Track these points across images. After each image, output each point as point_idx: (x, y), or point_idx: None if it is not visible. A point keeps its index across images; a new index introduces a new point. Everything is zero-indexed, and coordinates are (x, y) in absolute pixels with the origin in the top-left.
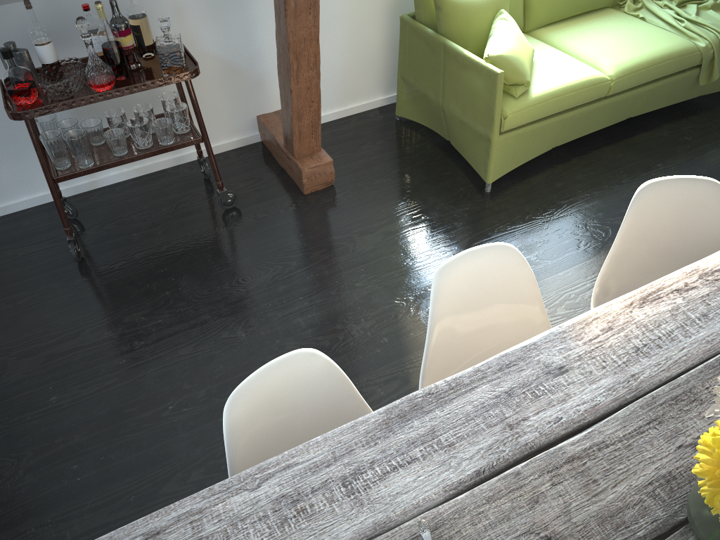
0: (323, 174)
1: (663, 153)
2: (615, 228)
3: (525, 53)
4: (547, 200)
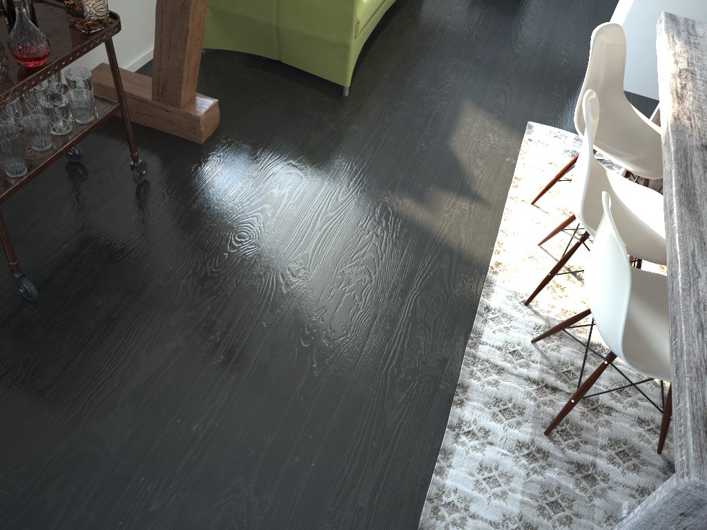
0: (213, 117)
1: (423, 35)
2: (451, 96)
3: None
4: (392, 89)
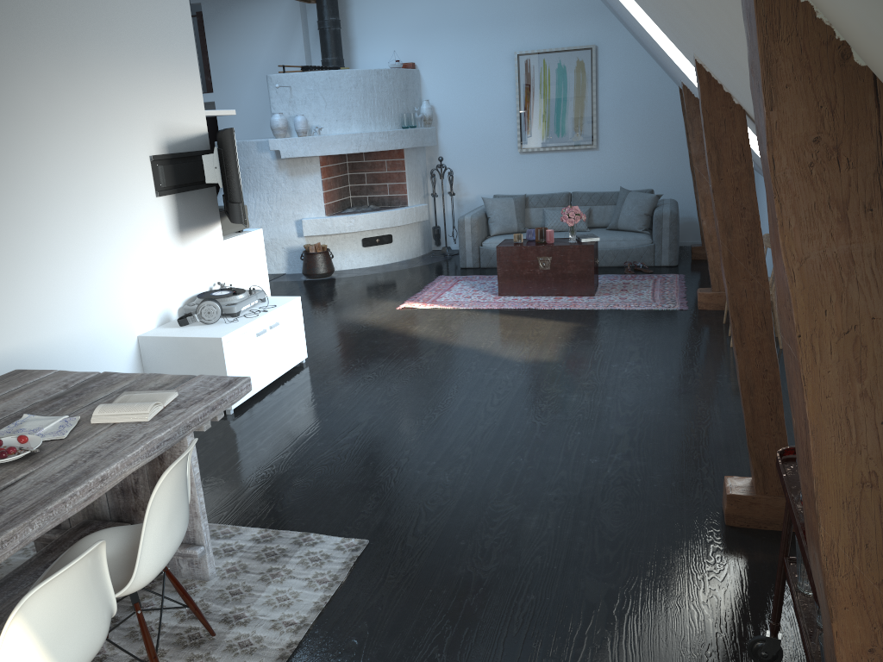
0: None
1: None
2: None
3: None
4: None
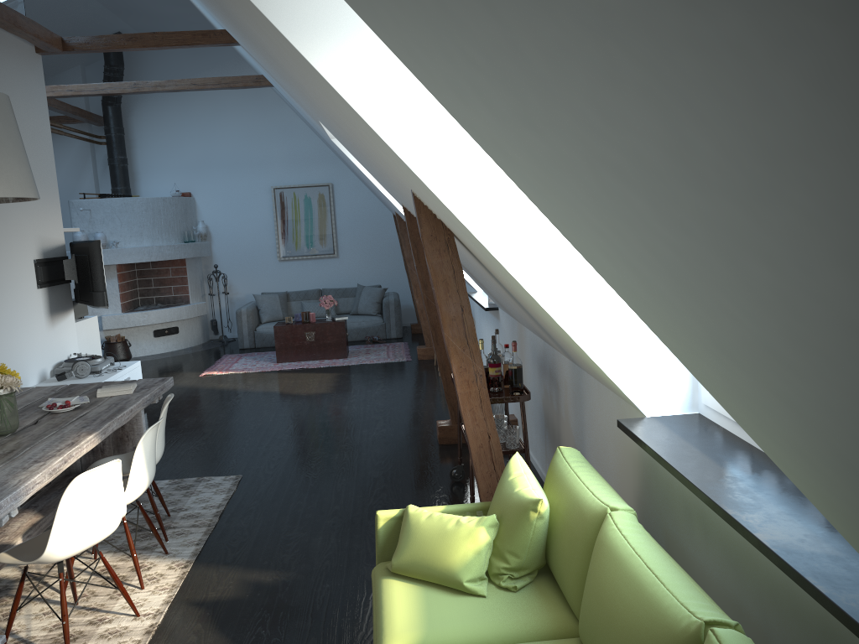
0: None
1: None
2: None
3: (422, 547)
4: None
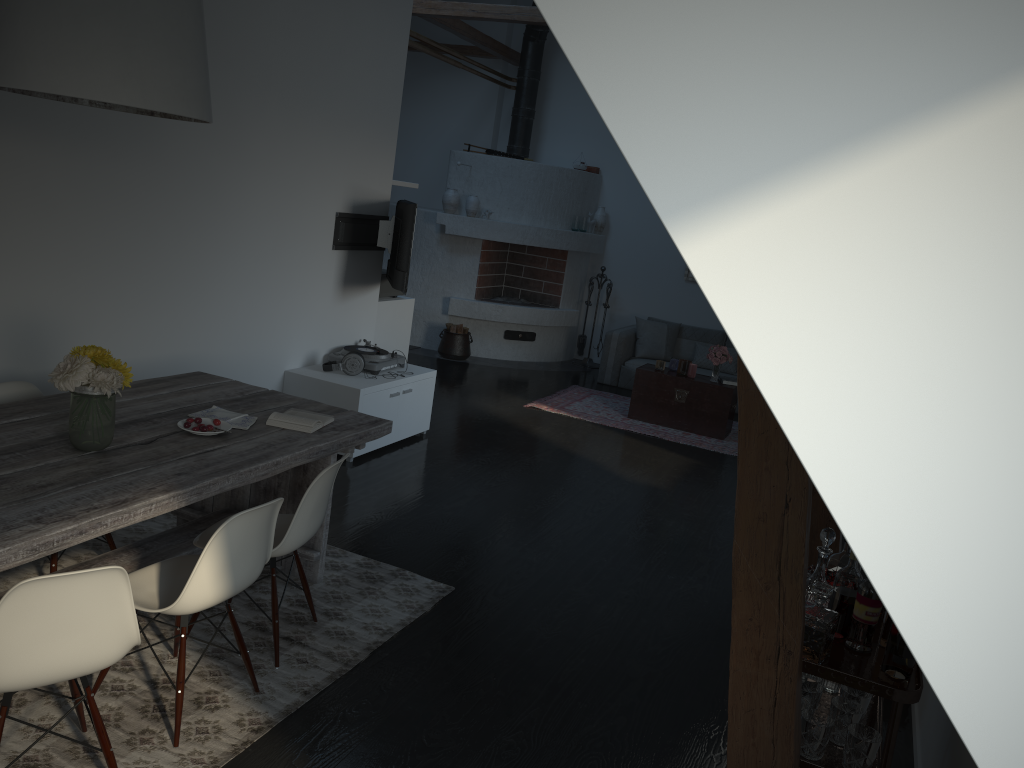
0: None
1: None
2: None
3: None
4: None
